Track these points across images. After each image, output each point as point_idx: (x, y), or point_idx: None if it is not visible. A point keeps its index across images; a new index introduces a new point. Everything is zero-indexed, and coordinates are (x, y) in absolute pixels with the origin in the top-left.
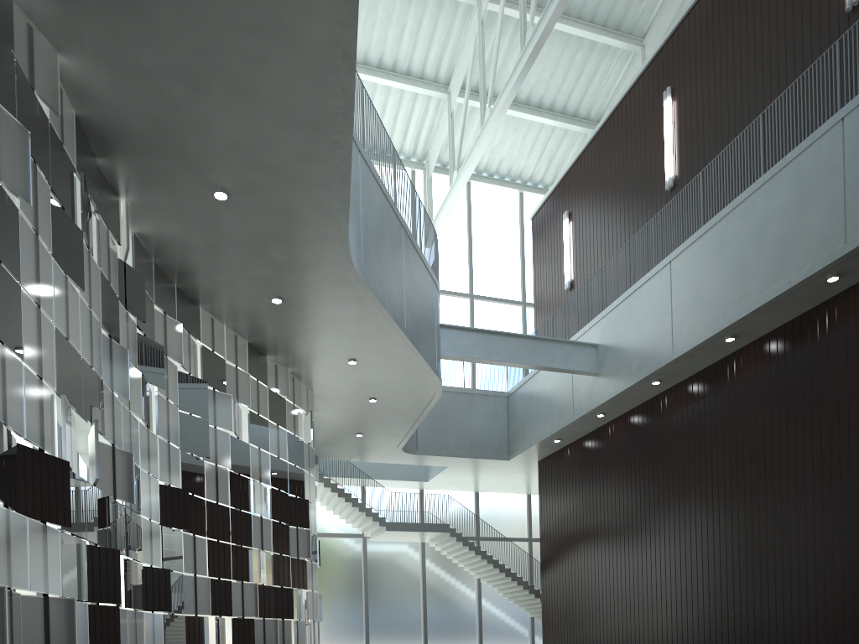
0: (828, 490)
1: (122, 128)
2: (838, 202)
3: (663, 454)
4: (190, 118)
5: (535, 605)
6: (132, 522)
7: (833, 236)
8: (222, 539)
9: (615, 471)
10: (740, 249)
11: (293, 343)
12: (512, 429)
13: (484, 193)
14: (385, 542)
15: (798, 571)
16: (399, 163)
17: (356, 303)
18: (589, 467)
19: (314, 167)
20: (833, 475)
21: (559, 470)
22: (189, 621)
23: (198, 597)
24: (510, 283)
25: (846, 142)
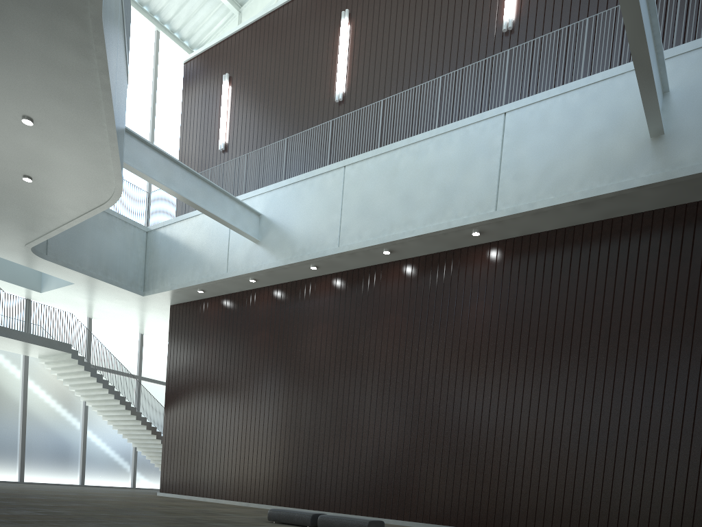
0: (445, 391)
1: None
2: (494, 176)
3: (307, 331)
4: None
5: (148, 441)
6: None
7: (487, 201)
8: None
9: (257, 335)
10: (410, 181)
11: None
12: (151, 267)
13: None
14: None
15: (415, 448)
16: None
17: (76, 50)
18: (229, 325)
19: None
20: (450, 381)
21: (196, 319)
22: None
23: None
24: (140, 117)
25: (506, 133)
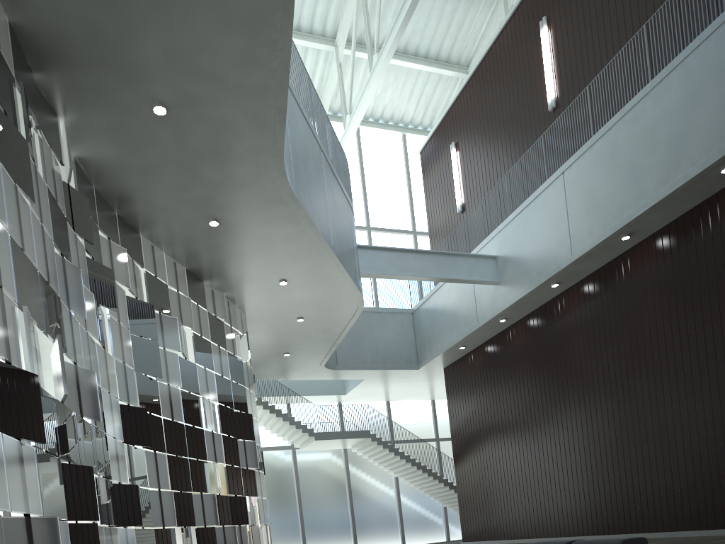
0: None
1: (58, 36)
2: None
3: (564, 349)
4: (128, 21)
5: (449, 495)
6: (99, 441)
7: None
8: (180, 454)
9: (518, 370)
10: (632, 152)
11: (228, 267)
12: (419, 341)
13: (372, 136)
14: (312, 451)
15: (706, 442)
16: (314, 91)
17: (289, 222)
18: (493, 369)
19: (253, 73)
20: None
21: (465, 374)
22: (158, 534)
23: (164, 510)
24: (401, 215)
25: None
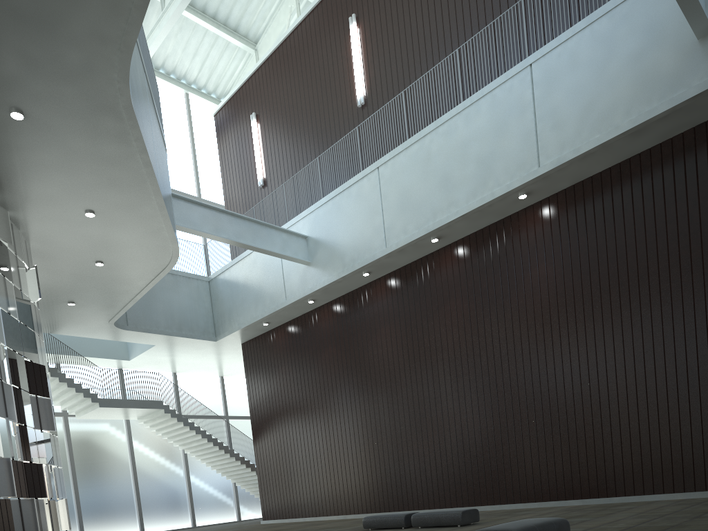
0: (520, 365)
1: None
2: (531, 133)
3: (371, 337)
4: None
5: (244, 474)
6: None
7: (528, 159)
8: None
9: (325, 352)
10: (445, 163)
11: (22, 178)
12: (218, 312)
13: None
14: (88, 420)
15: (500, 429)
16: None
17: (117, 140)
18: (297, 349)
19: None
20: (524, 353)
21: (266, 351)
22: None
23: None
24: (185, 177)
25: (535, 85)
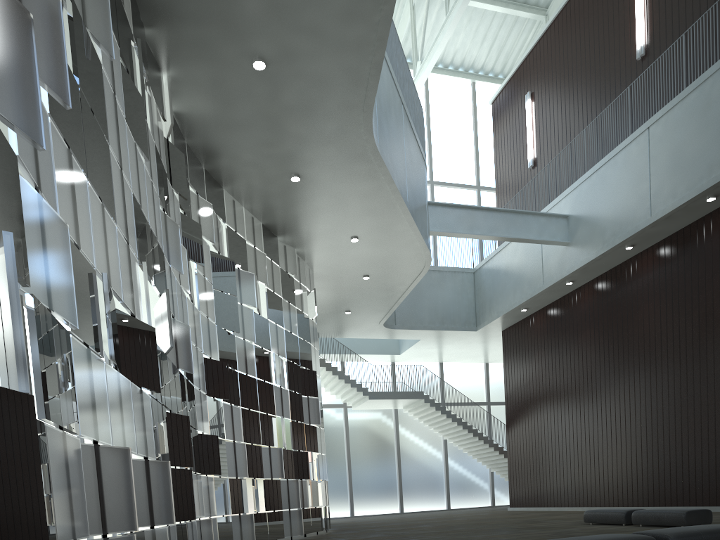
0: None
1: None
2: None
3: (633, 315)
4: None
5: (498, 460)
6: (189, 392)
7: None
8: (252, 408)
9: (582, 335)
10: None
11: (303, 223)
12: (479, 302)
13: (440, 84)
14: (363, 410)
15: None
16: (398, 41)
17: (369, 178)
18: (555, 333)
19: (354, 27)
20: None
21: (524, 337)
22: (232, 483)
23: (237, 461)
24: (465, 168)
25: None
